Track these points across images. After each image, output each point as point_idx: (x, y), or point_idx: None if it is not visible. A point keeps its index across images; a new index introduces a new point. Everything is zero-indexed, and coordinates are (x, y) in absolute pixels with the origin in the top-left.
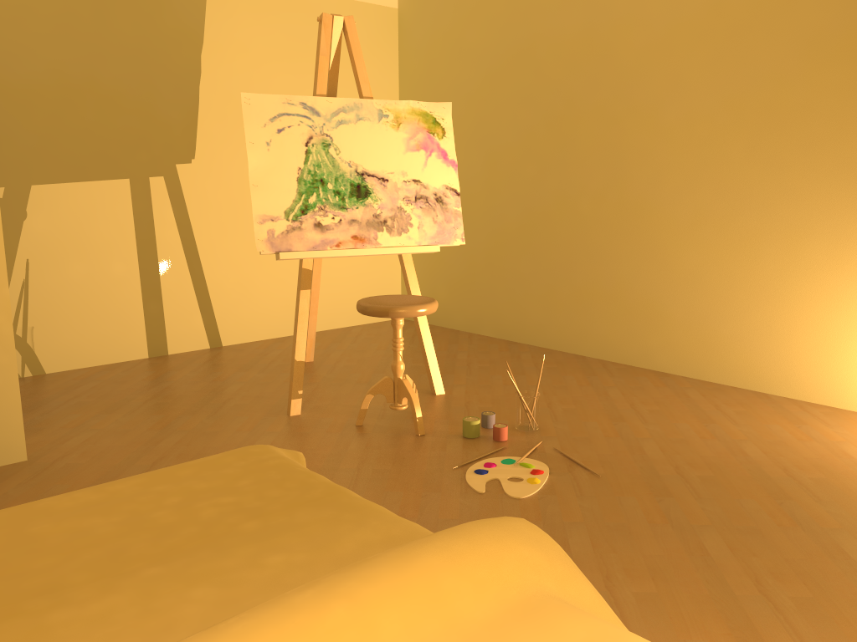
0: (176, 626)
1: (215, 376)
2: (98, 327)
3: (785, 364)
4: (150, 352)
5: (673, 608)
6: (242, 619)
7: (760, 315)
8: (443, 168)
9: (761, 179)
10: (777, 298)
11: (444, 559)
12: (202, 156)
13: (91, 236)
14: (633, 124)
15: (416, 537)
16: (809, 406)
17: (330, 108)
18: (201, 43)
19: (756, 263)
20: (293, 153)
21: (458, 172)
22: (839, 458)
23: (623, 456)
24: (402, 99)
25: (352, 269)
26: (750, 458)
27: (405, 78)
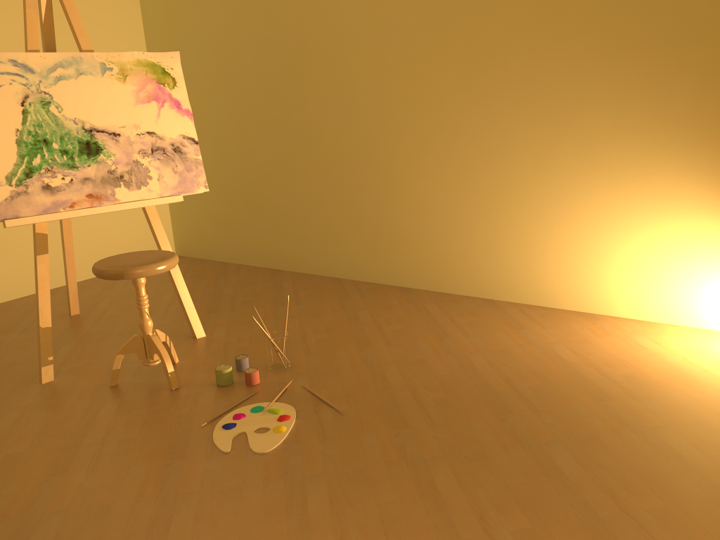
0: None
1: None
2: None
3: (506, 273)
4: None
5: None
6: None
7: (482, 232)
8: (178, 118)
9: (472, 110)
10: (495, 216)
11: None
12: None
13: None
14: (360, 64)
15: None
16: (528, 309)
17: (45, 64)
18: None
19: (475, 186)
20: (8, 114)
21: (209, 115)
22: (552, 361)
23: (366, 387)
24: (149, 46)
25: (119, 215)
26: (478, 372)
27: (149, 26)
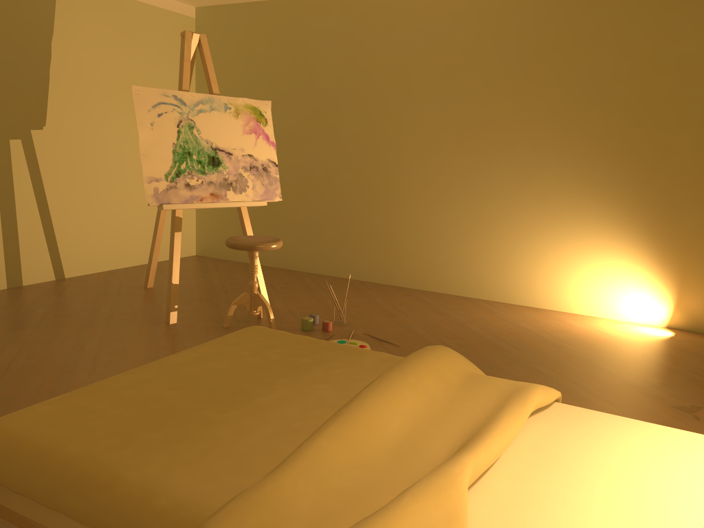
0: (326, 397)
1: (82, 300)
2: None
3: (477, 278)
4: (8, 284)
5: None
6: (379, 382)
7: (463, 248)
8: (266, 147)
9: (463, 164)
10: (473, 237)
11: (434, 359)
12: (52, 124)
13: None
14: (382, 123)
15: (397, 358)
16: (493, 303)
17: (192, 100)
18: (51, 33)
19: (461, 216)
20: (169, 132)
21: None
22: (519, 329)
23: (406, 335)
24: (199, 87)
25: None
26: (475, 331)
27: (201, 72)
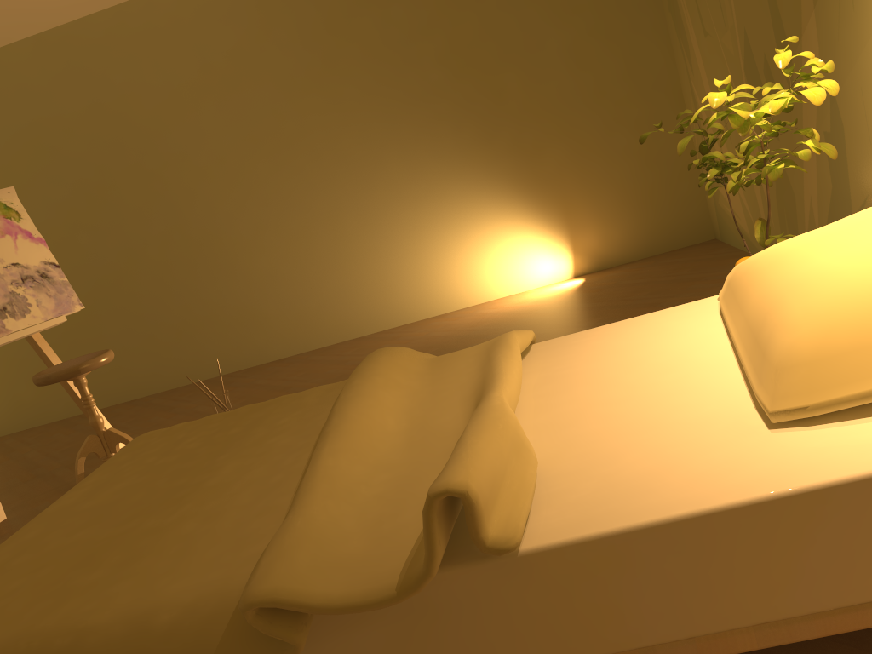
0: (289, 445)
1: None
2: None
3: (363, 310)
4: None
5: None
6: (346, 394)
7: (332, 283)
8: (34, 246)
9: (292, 186)
10: (339, 266)
11: (388, 356)
12: None
13: None
14: (172, 173)
15: (341, 382)
16: (392, 330)
17: None
18: None
19: (314, 247)
20: None
21: None
22: (435, 339)
23: None
24: None
25: None
26: None
27: None
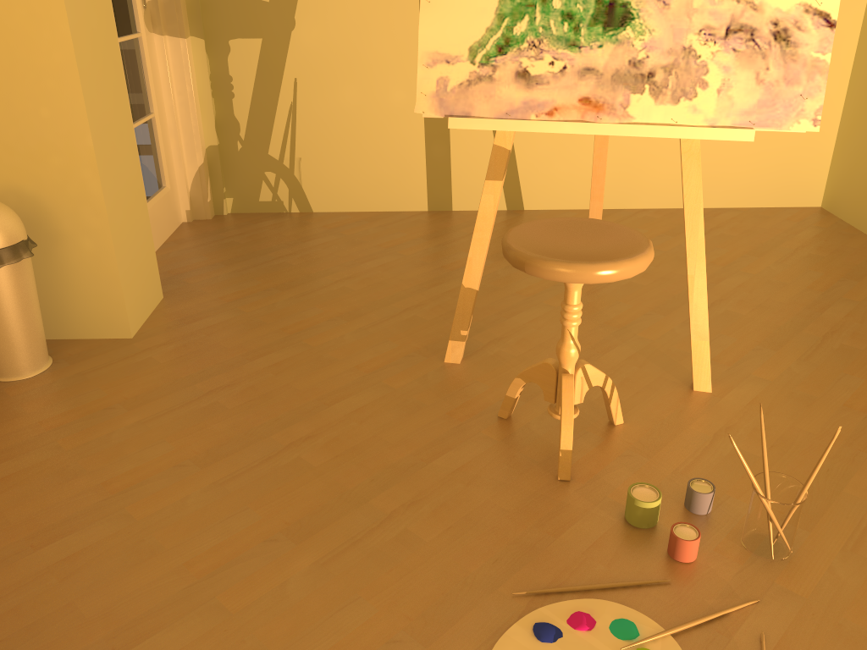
0: None
1: (453, 260)
2: (370, 167)
3: None
4: (430, 204)
5: None
6: None
7: None
8: None
9: None
10: None
11: None
12: None
13: (367, 54)
14: None
15: None
16: None
17: None
18: None
19: None
20: None
21: None
22: None
23: None
24: None
25: None
26: None
27: None
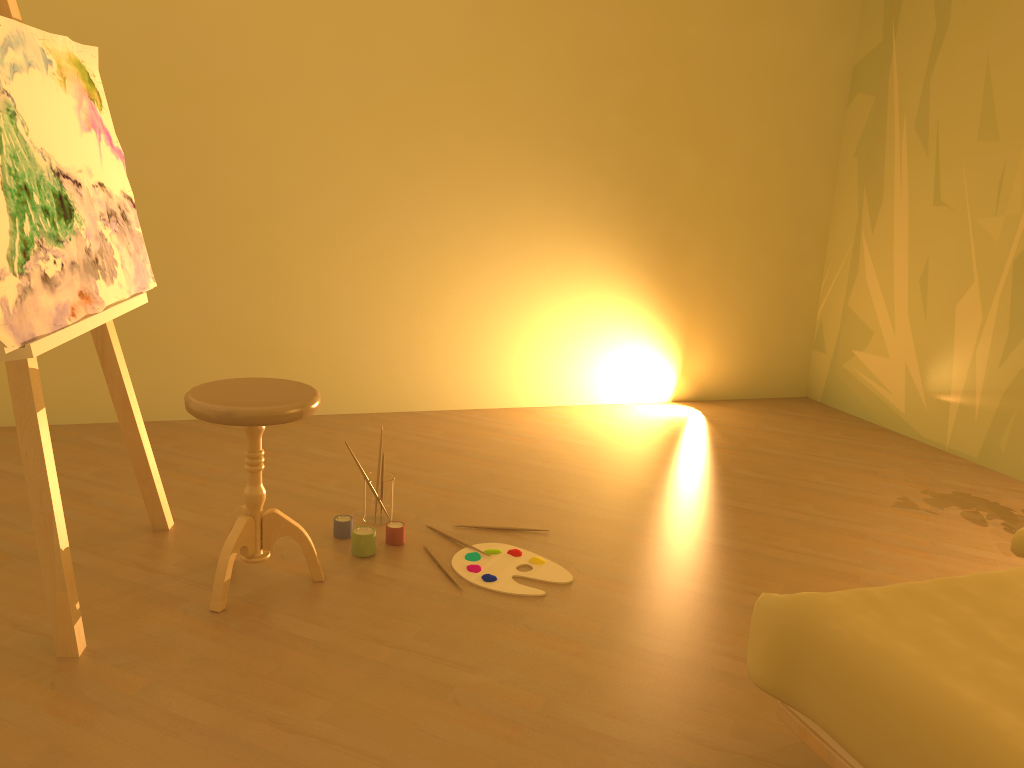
0: None
1: None
2: None
3: (428, 378)
4: None
5: (811, 587)
6: None
7: (401, 332)
8: (114, 162)
9: (396, 188)
10: (418, 312)
11: None
12: None
13: None
14: (226, 105)
15: None
16: (462, 413)
17: None
18: None
19: (396, 278)
20: None
21: None
22: (580, 448)
23: (506, 507)
24: None
25: None
26: (555, 470)
27: None
